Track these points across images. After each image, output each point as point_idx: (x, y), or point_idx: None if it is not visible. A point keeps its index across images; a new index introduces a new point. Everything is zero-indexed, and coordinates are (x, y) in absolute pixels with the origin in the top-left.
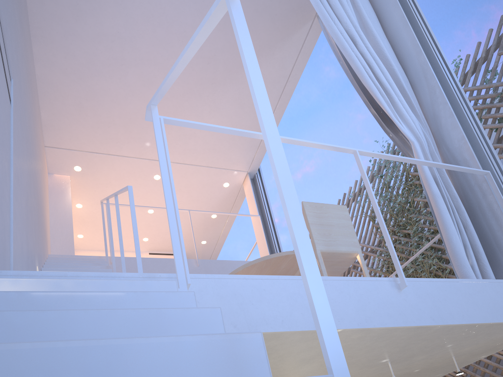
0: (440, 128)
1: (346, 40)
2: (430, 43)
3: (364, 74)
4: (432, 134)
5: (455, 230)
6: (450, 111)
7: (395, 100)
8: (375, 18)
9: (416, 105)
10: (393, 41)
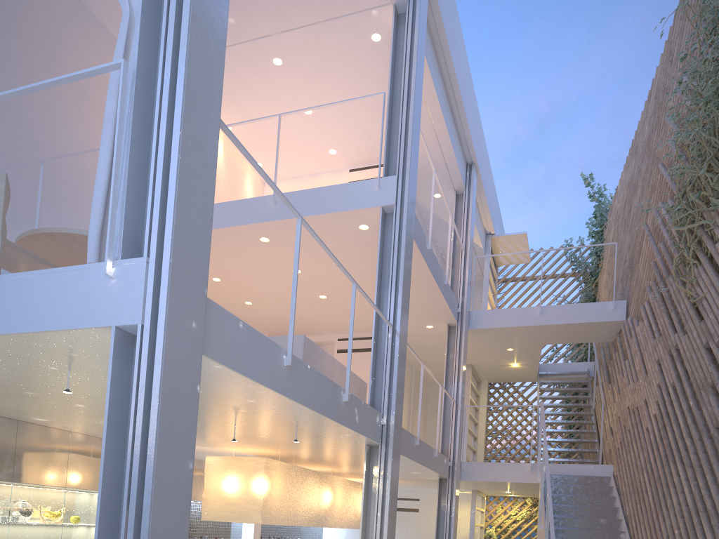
0: None
1: None
2: None
3: None
4: None
5: (101, 180)
6: None
7: None
8: None
9: None
10: None
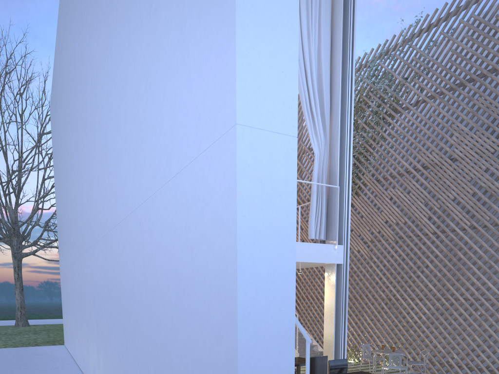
0: (333, 147)
1: (301, 75)
2: (348, 86)
3: (303, 104)
4: (328, 148)
5: (315, 212)
6: (338, 142)
7: (315, 124)
8: (328, 49)
9: (328, 126)
10: (332, 71)
